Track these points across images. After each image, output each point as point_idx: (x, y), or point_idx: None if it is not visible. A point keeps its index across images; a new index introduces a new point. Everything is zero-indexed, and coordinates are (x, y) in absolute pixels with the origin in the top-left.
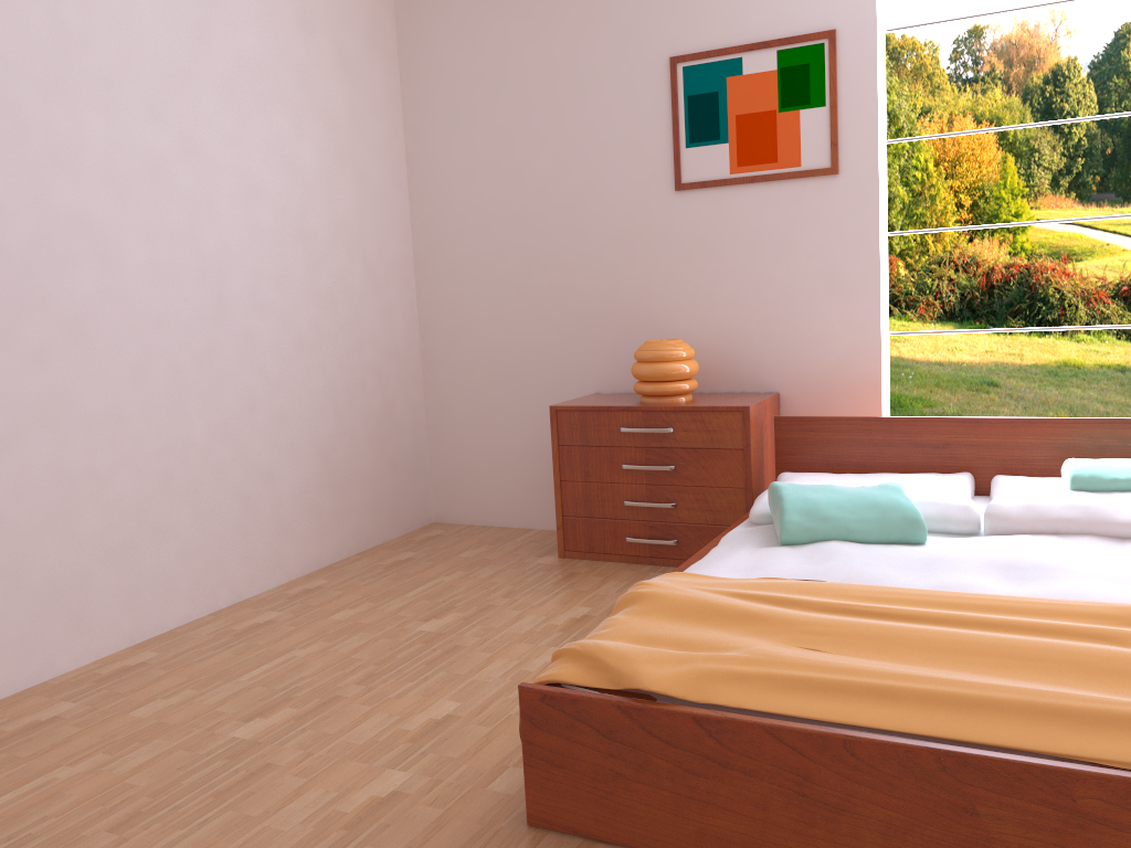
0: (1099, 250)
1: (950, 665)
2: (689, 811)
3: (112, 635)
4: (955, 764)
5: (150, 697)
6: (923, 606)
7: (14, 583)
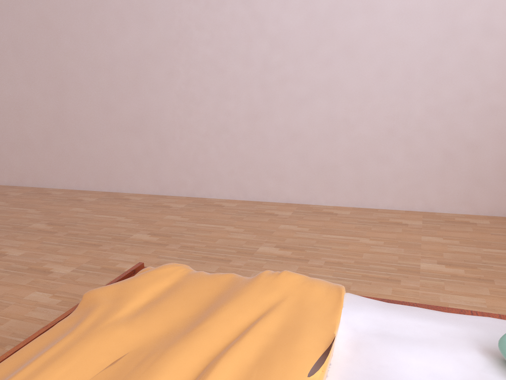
0: None
1: None
2: None
3: (346, 198)
4: None
5: (299, 224)
6: None
7: (303, 160)
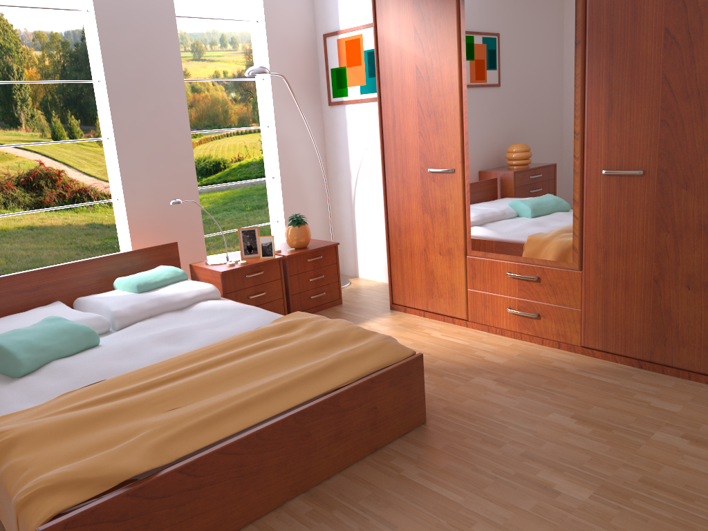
0: (2, 156)
1: (240, 383)
2: (182, 529)
3: None
4: (301, 416)
5: None
6: (180, 367)
7: None
